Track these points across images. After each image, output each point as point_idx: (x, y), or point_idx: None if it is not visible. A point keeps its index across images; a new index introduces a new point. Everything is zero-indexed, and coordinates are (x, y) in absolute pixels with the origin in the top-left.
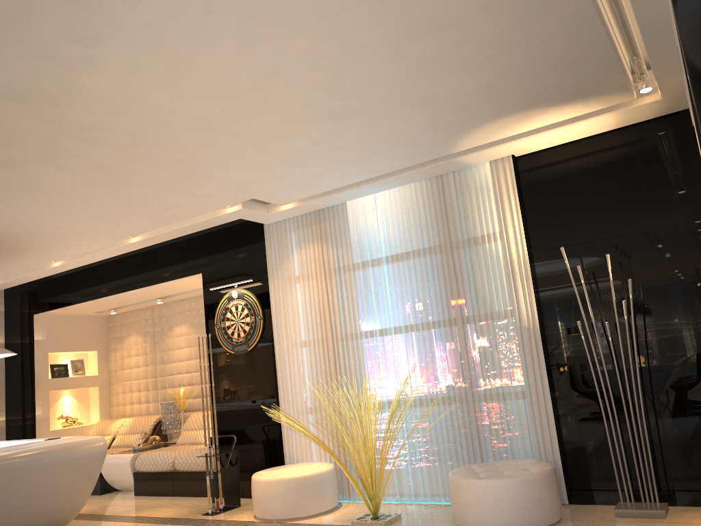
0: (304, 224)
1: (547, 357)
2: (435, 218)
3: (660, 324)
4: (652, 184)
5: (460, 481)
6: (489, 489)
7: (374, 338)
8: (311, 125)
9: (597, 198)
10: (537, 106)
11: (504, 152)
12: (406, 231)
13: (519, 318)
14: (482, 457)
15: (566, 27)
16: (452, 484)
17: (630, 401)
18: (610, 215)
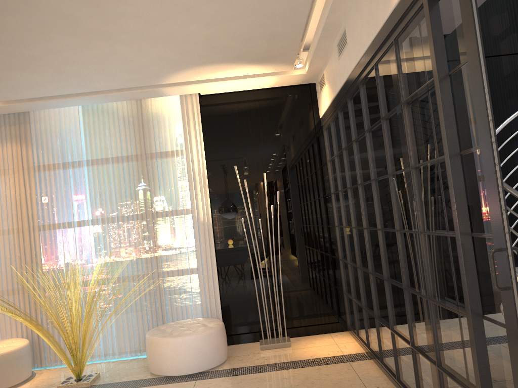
0: (1, 123)
1: (215, 244)
2: (134, 133)
3: (289, 221)
4: (290, 129)
5: (160, 340)
6: (184, 343)
7: (72, 229)
8: (59, 36)
9: (255, 134)
10: (236, 61)
11: (195, 90)
12: (107, 141)
13: (197, 215)
14: (163, 320)
15: (287, 11)
16: (151, 343)
17: (273, 272)
18: (263, 146)
